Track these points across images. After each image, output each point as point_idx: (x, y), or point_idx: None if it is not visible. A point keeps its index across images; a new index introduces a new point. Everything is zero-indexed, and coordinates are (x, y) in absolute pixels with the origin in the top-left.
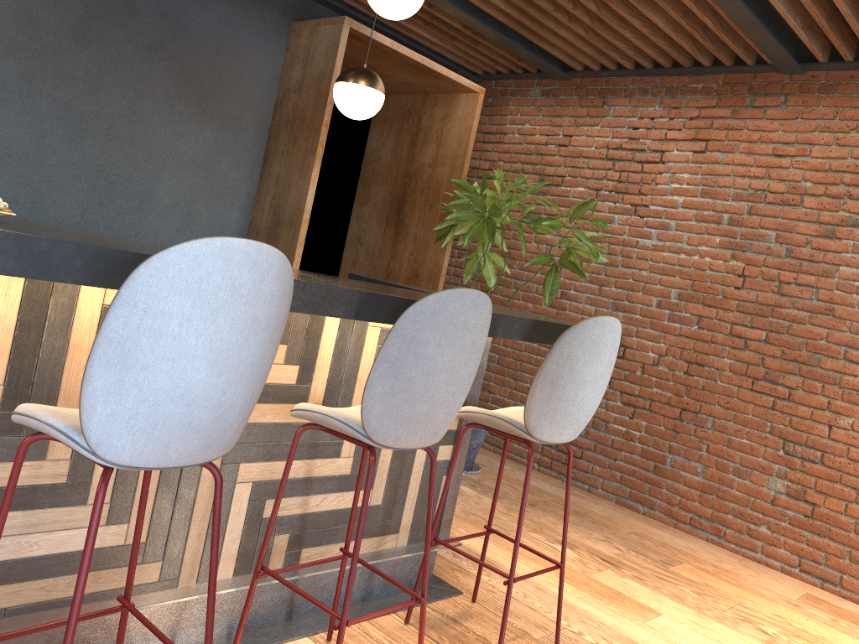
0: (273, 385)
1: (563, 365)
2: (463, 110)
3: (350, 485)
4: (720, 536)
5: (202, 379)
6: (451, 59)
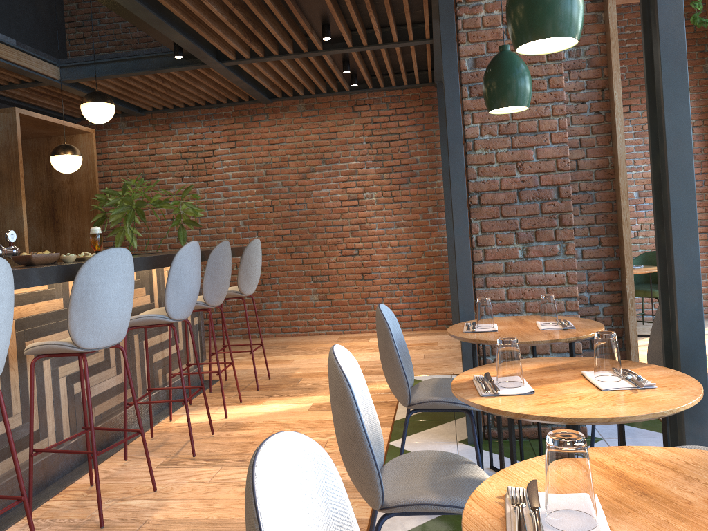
0: (145, 305)
1: (248, 261)
2: (83, 144)
3: (173, 342)
4: (297, 331)
5: (195, 285)
6: (62, 112)
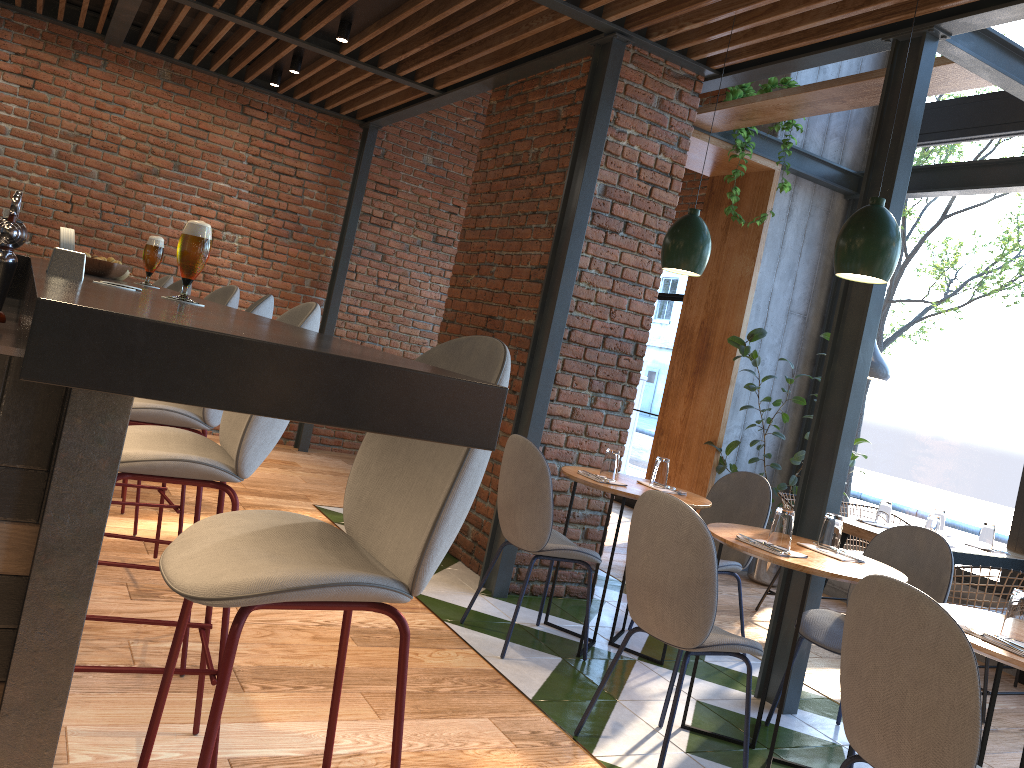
0: None
1: None
2: None
3: None
4: None
5: None
6: None
